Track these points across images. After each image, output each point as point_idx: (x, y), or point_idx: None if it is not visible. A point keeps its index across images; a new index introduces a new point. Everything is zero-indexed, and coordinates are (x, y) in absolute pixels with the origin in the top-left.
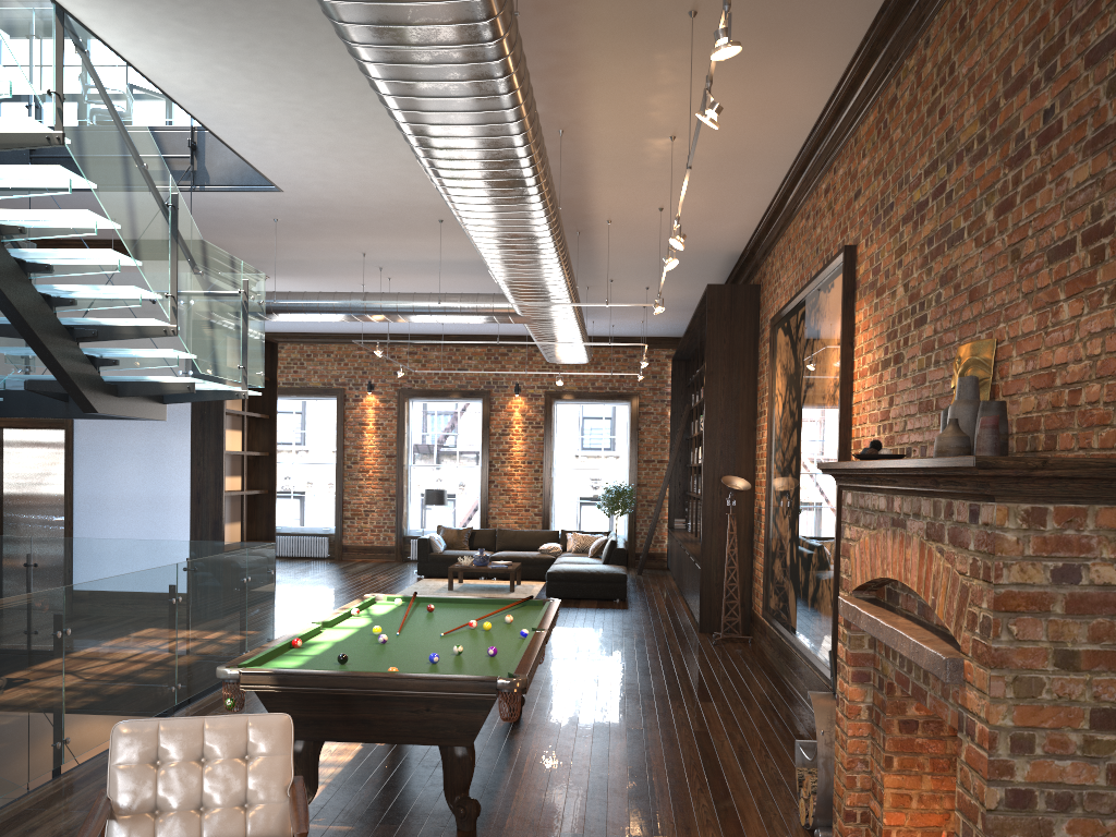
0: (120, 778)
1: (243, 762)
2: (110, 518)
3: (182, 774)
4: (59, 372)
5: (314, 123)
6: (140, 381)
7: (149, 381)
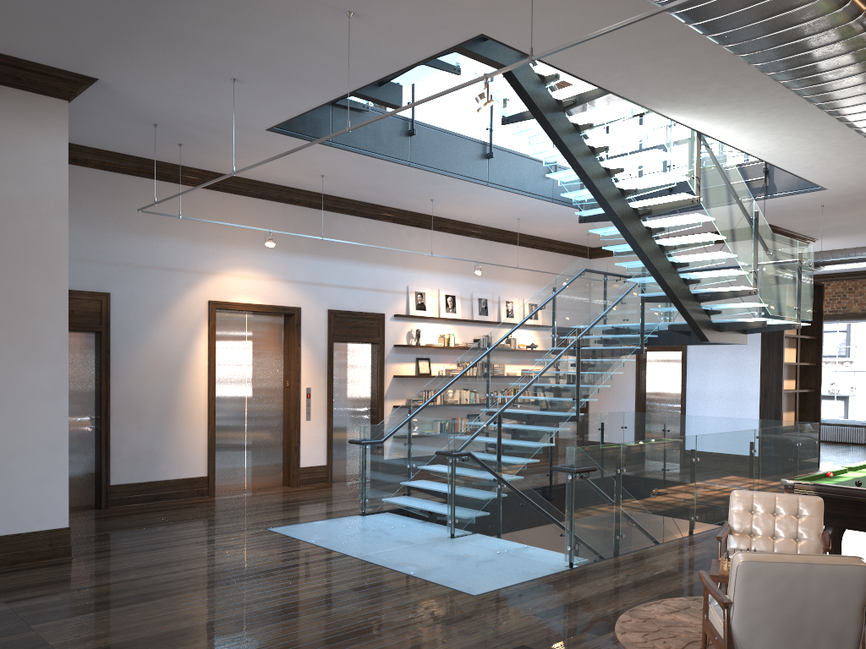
0: (734, 516)
1: (795, 518)
2: (707, 406)
3: (764, 518)
4: (689, 320)
5: (847, 150)
6: (732, 322)
7: (738, 322)
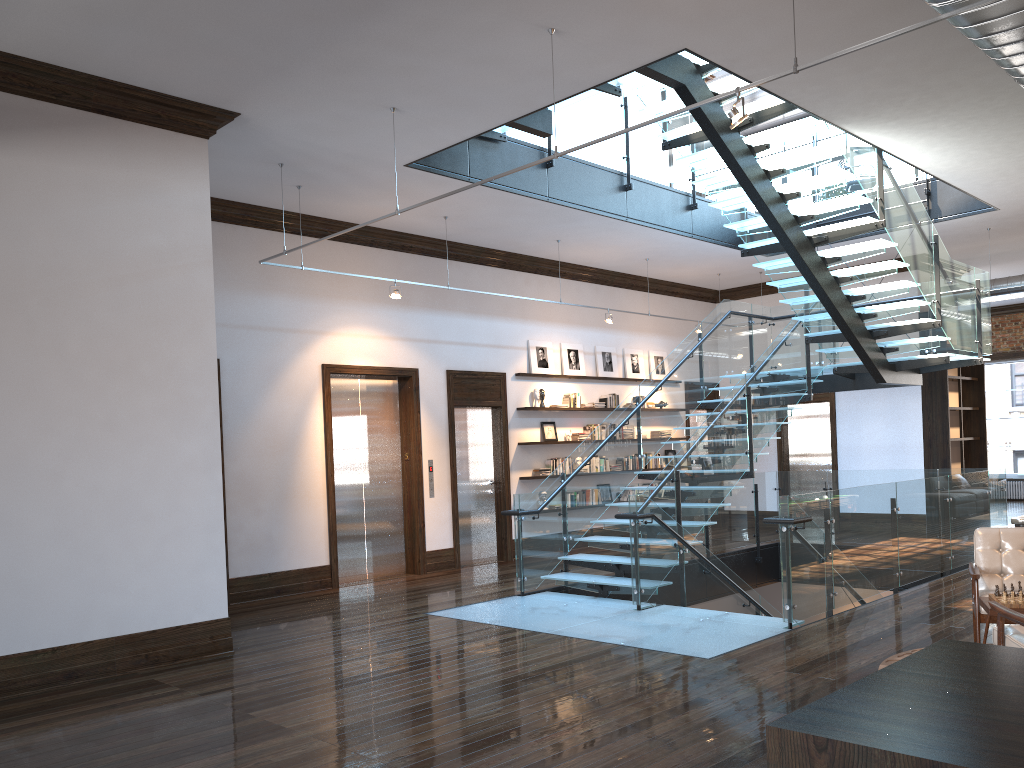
0: (981, 555)
1: None
2: (863, 461)
3: (1015, 555)
4: (865, 359)
5: None
6: (909, 360)
7: (916, 359)
